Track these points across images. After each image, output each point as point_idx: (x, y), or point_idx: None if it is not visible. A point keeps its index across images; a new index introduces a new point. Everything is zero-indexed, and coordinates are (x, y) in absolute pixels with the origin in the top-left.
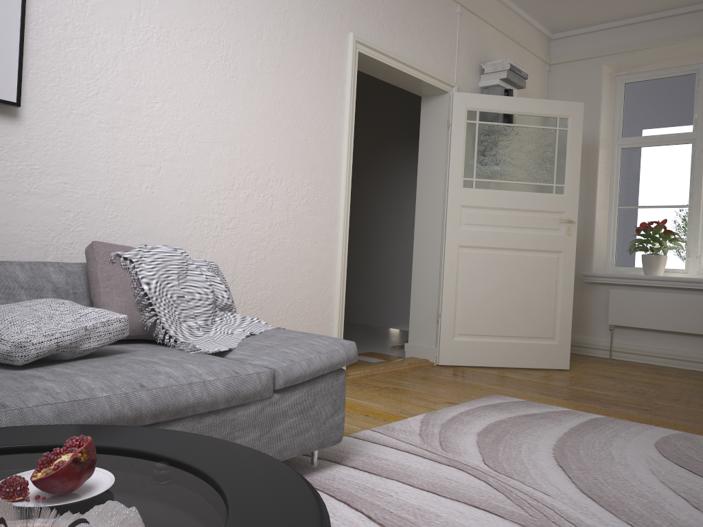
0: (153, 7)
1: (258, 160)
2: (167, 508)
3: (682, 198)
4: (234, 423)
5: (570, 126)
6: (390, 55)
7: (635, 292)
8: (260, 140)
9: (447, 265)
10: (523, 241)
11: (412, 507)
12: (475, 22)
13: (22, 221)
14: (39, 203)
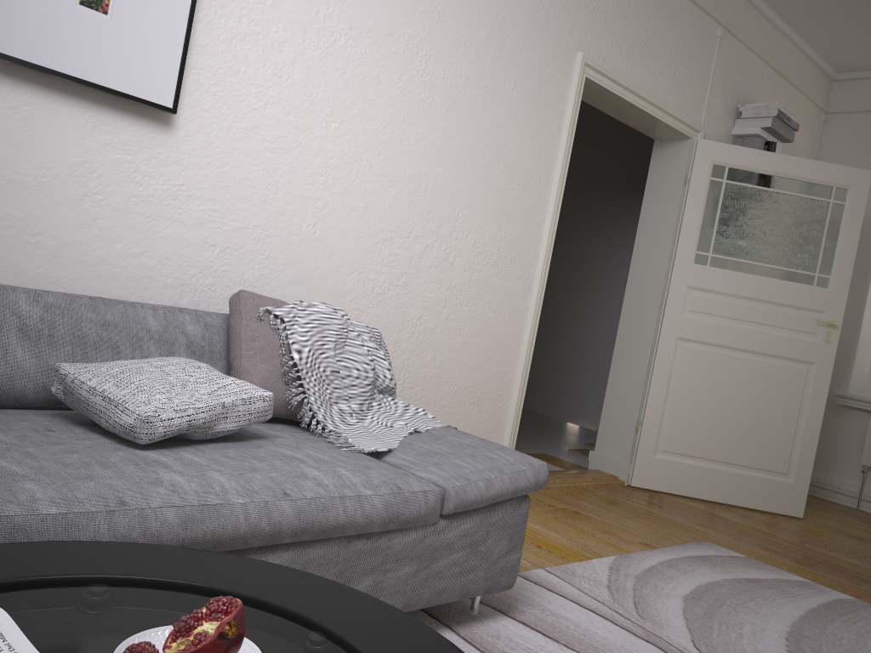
0: (345, 2)
1: (444, 203)
2: None
3: None
4: (388, 551)
5: (849, 200)
6: (624, 85)
7: None
8: (450, 179)
9: (659, 361)
10: (764, 342)
11: None
12: (738, 51)
13: (159, 253)
14: (182, 232)
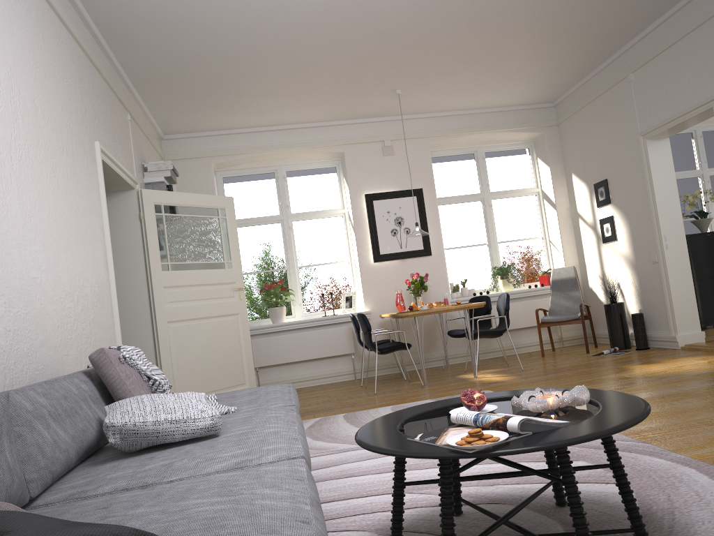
0: (19, 125)
1: (77, 262)
2: (507, 402)
3: (281, 263)
4: None
5: (228, 215)
6: (114, 160)
7: (271, 338)
8: (76, 244)
9: (161, 341)
10: (213, 309)
11: (380, 464)
12: (135, 127)
13: None
14: None
